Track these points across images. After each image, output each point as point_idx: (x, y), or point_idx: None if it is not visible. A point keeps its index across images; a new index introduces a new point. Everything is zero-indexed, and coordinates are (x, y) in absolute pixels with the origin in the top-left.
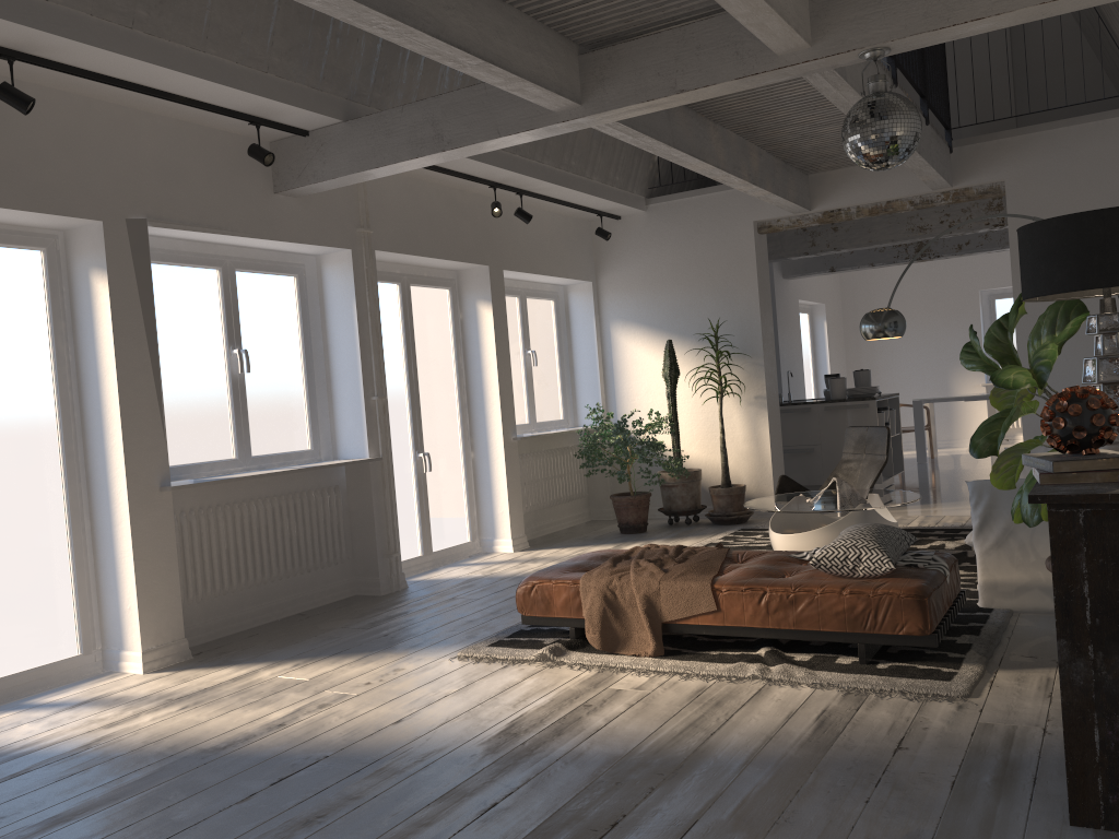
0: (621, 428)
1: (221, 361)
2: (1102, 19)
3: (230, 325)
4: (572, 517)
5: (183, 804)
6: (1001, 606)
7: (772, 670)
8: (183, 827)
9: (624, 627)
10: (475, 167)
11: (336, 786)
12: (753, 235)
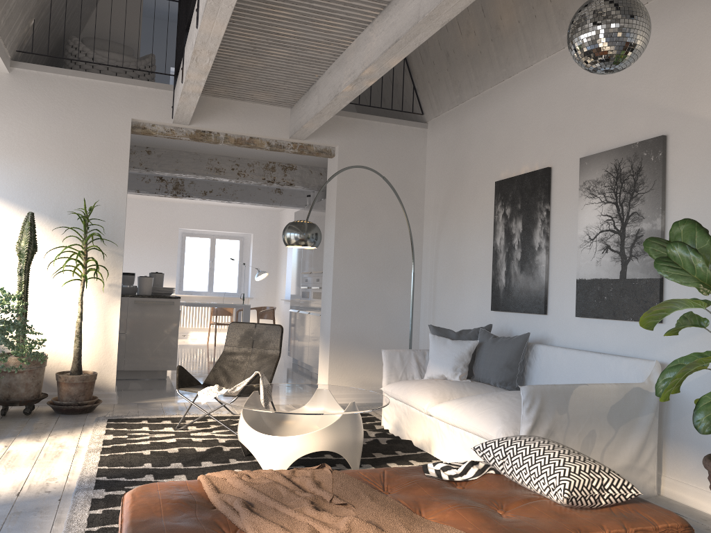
0: None
1: None
2: (406, 58)
3: None
4: None
5: None
6: None
7: None
8: None
9: None
10: None
11: None
12: (130, 131)
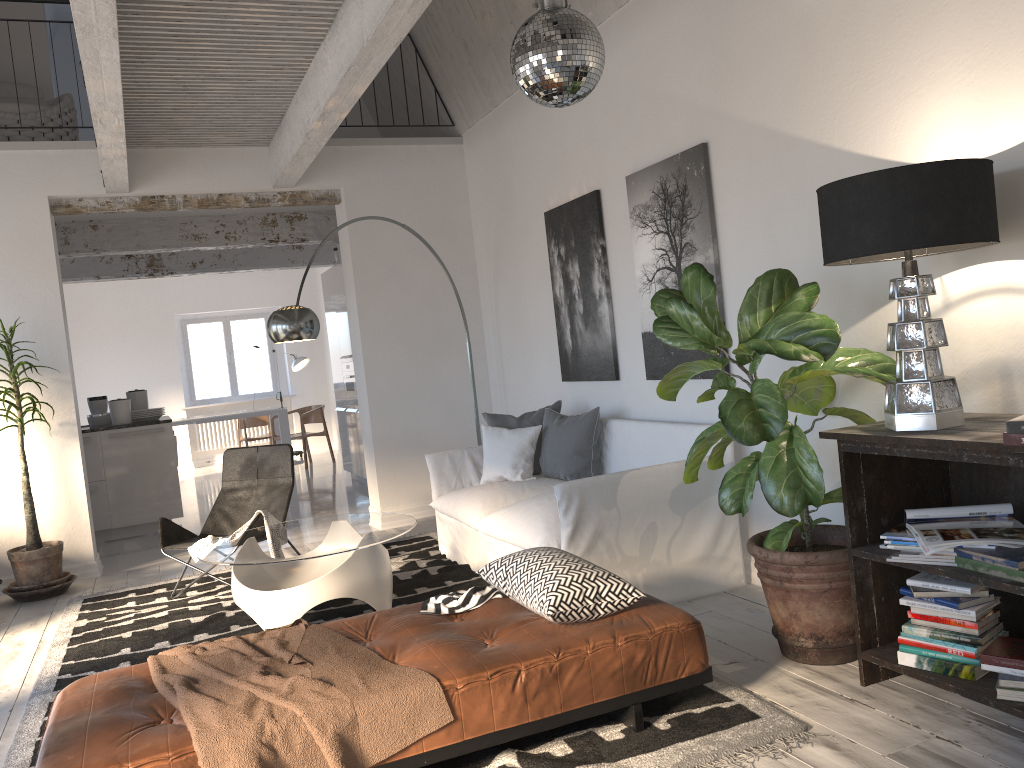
0: None
1: None
2: (419, 52)
3: None
4: None
5: None
6: None
7: None
8: None
9: None
10: None
11: None
12: (49, 214)
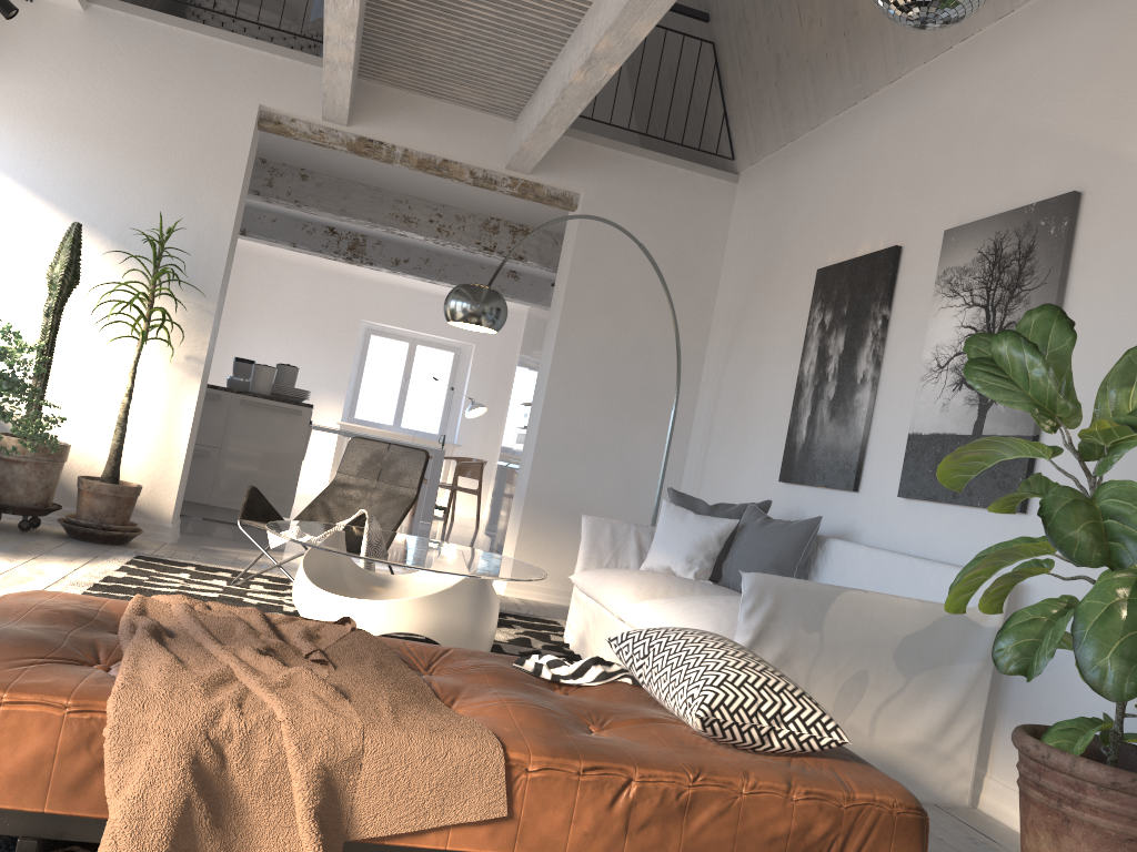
0: None
1: None
2: (718, 65)
3: None
4: None
5: None
6: None
7: None
8: None
9: None
10: None
11: None
12: (254, 124)
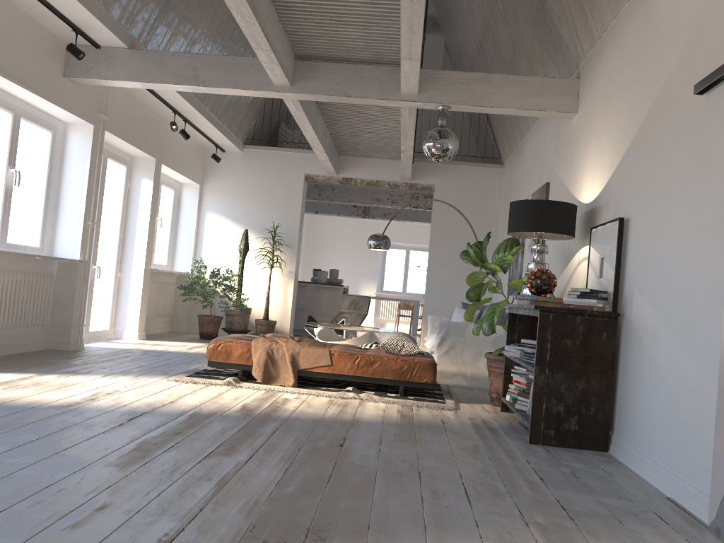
0: (216, 275)
1: (1, 174)
2: (488, 119)
3: (11, 152)
4: (162, 326)
5: (79, 425)
6: (443, 383)
7: (360, 395)
8: (96, 433)
9: (276, 370)
10: (174, 98)
11: (171, 422)
12: (303, 181)
